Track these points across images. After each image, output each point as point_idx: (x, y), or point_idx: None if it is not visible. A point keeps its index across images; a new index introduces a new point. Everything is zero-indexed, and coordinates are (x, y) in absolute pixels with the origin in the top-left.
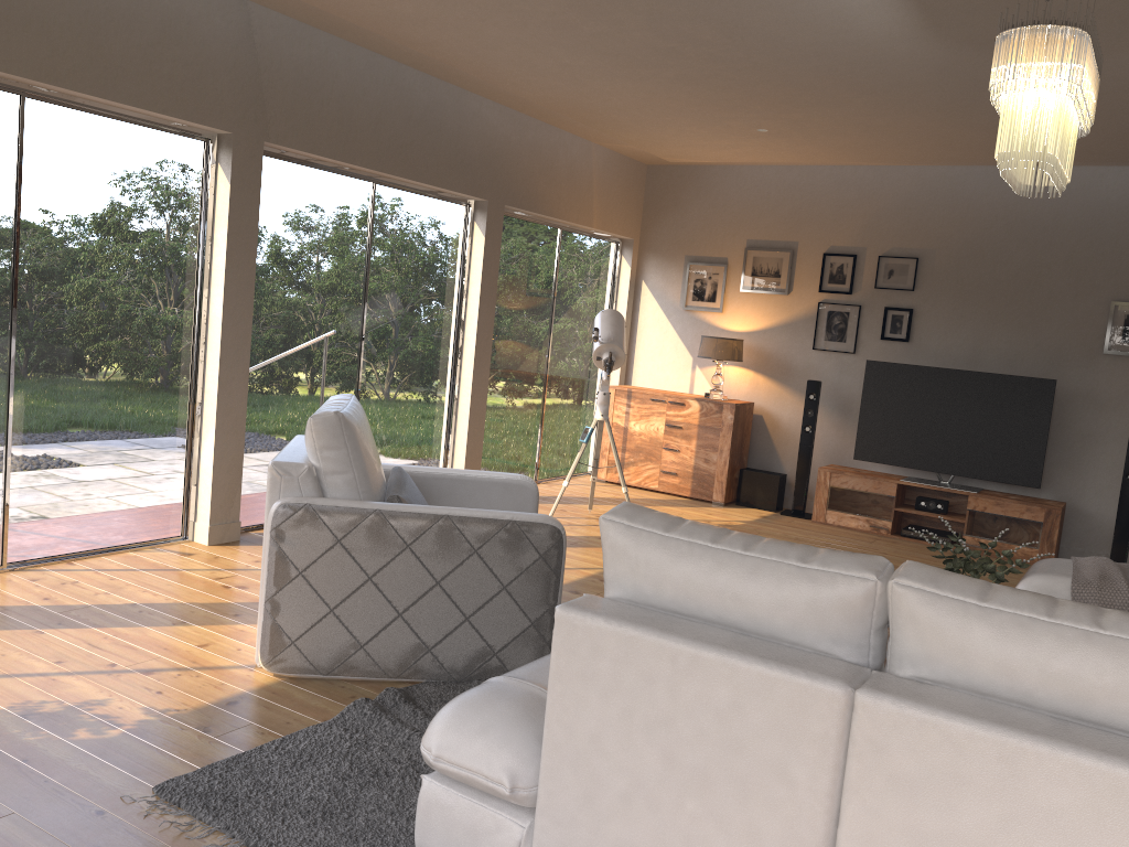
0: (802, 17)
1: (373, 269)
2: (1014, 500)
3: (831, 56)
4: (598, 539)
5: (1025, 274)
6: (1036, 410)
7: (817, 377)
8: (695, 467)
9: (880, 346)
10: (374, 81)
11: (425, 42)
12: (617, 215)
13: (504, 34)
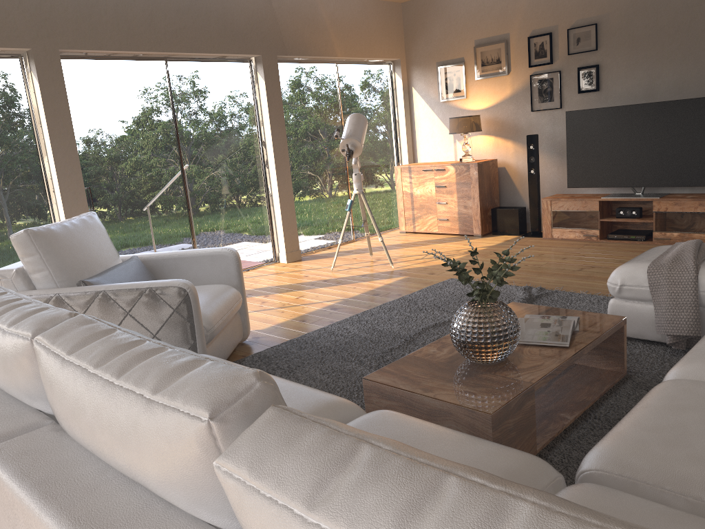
0: None
1: (180, 120)
2: (688, 198)
3: None
4: (359, 277)
5: (682, 15)
6: (699, 124)
7: (538, 132)
8: (458, 212)
9: (579, 99)
10: None
11: None
12: (381, 44)
13: None
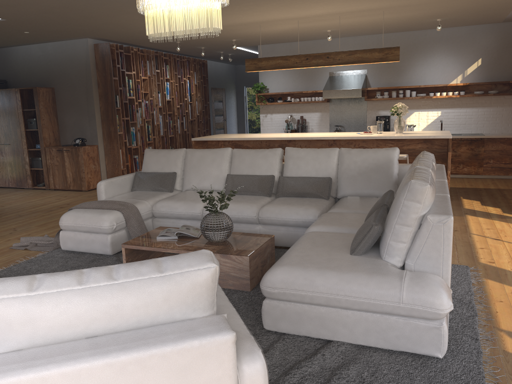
0: None
1: None
2: None
3: None
4: None
5: None
6: None
7: None
8: None
9: None
10: None
11: None
12: None
13: None
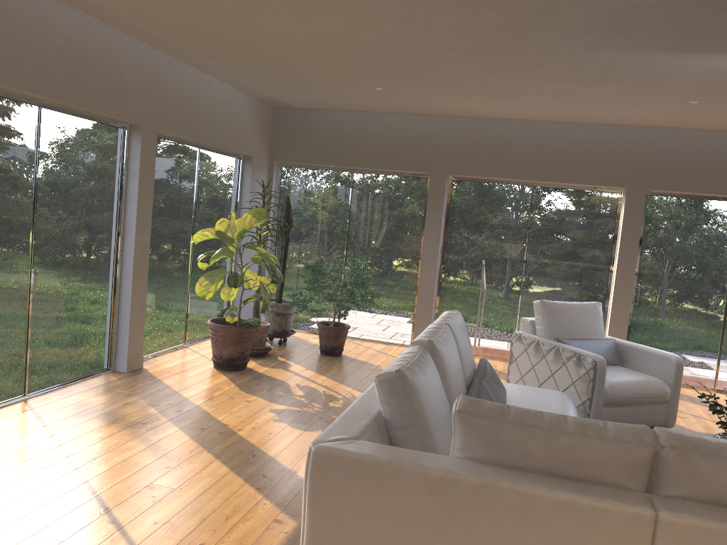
0: None
1: None
2: None
3: None
4: None
5: None
6: None
7: None
8: None
9: None
10: None
11: (719, 126)
12: None
13: None
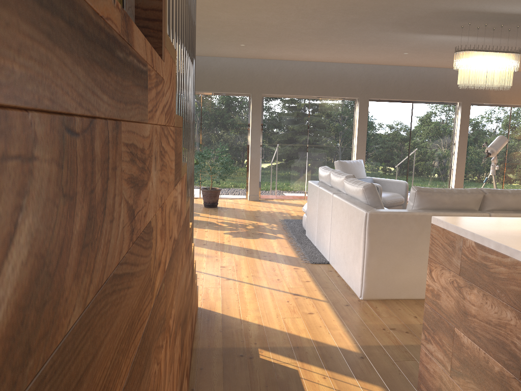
0: (469, 44)
1: (413, 128)
2: None
3: (506, 46)
4: None
5: None
6: None
7: None
8: None
9: None
10: (407, 74)
11: (406, 64)
12: None
13: (418, 59)
